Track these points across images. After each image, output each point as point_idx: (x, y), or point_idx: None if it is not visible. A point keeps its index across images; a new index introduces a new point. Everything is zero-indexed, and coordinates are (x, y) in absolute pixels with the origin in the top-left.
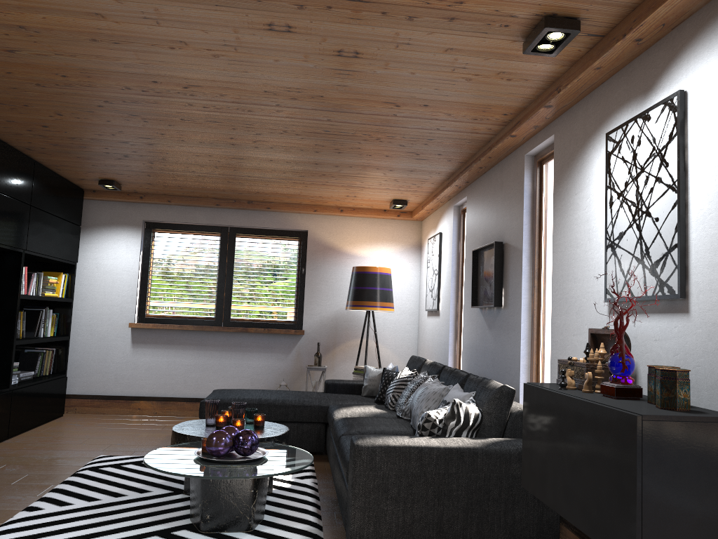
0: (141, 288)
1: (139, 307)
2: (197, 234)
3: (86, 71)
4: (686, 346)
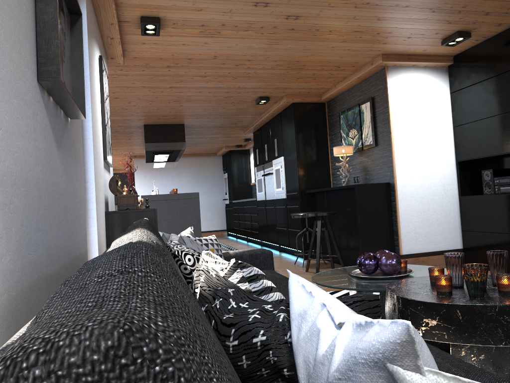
0: None
1: None
2: None
3: None
4: None
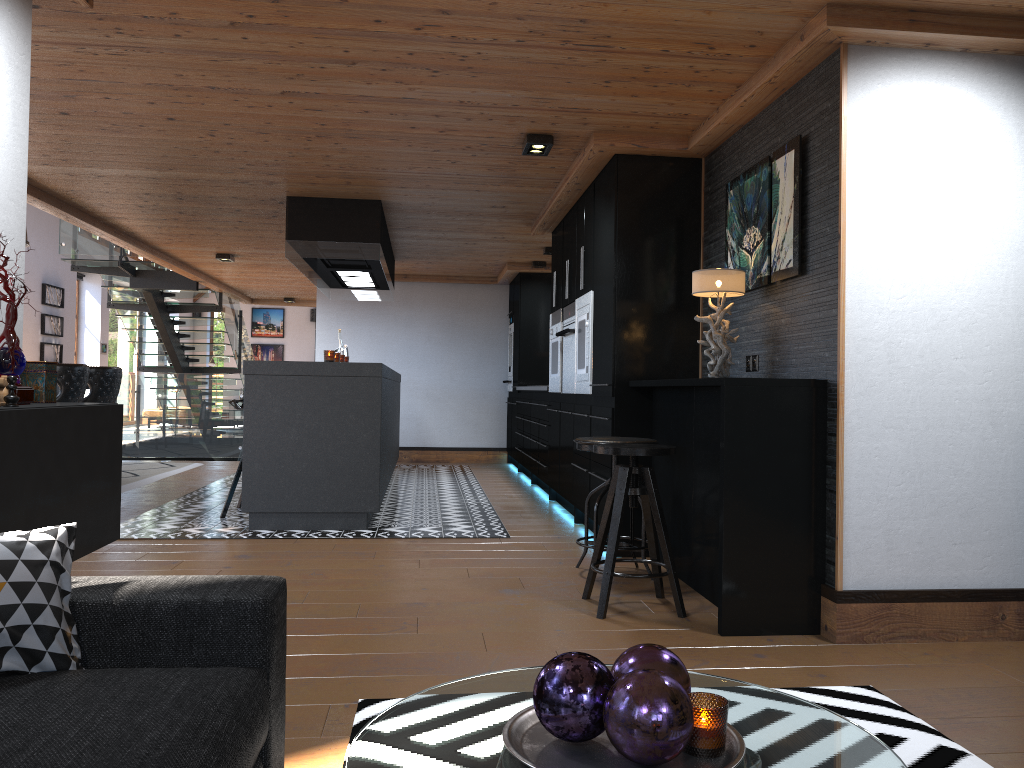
0: None
1: None
2: None
3: None
4: None
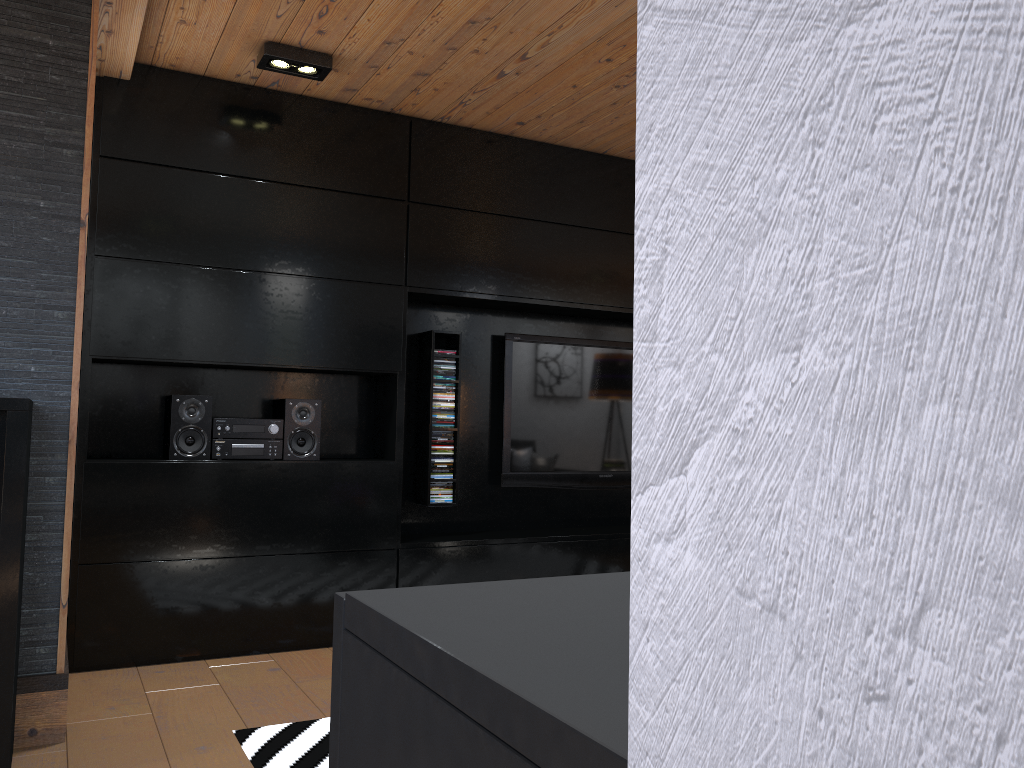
0: None
1: None
2: None
3: (606, 39)
4: None
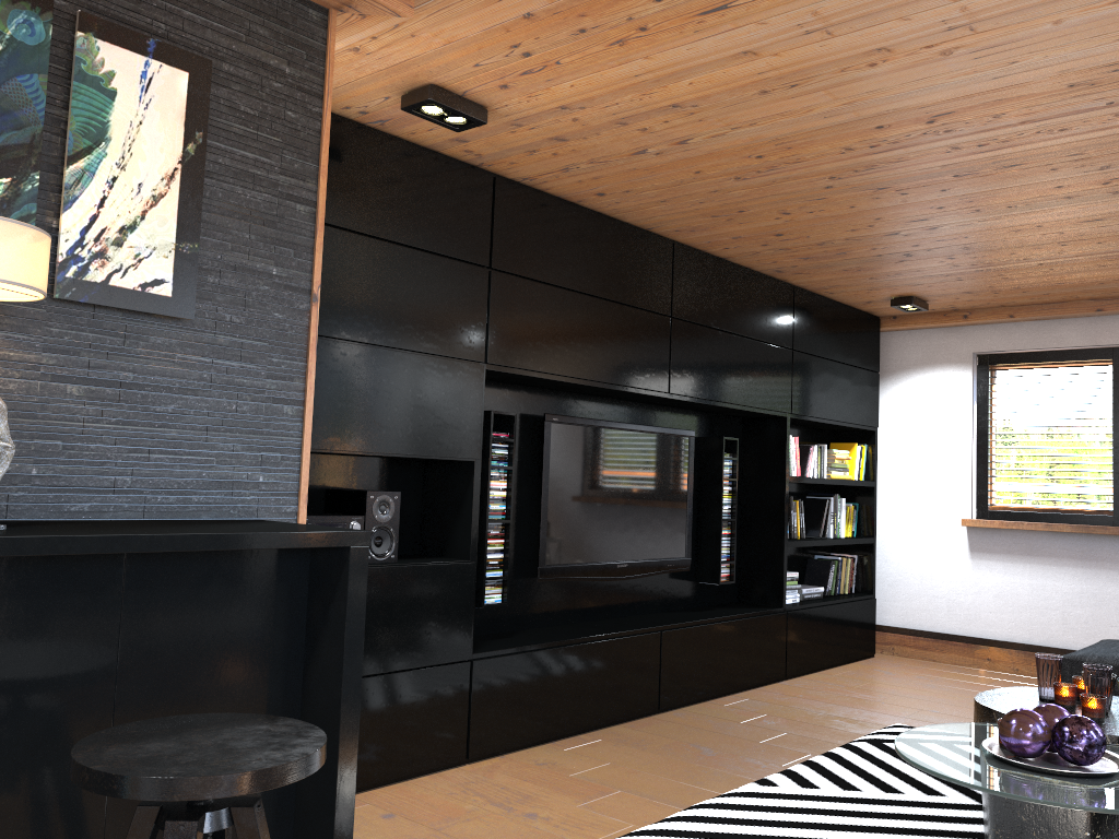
0: (978, 463)
1: (976, 494)
2: (1068, 365)
3: (780, 140)
4: None
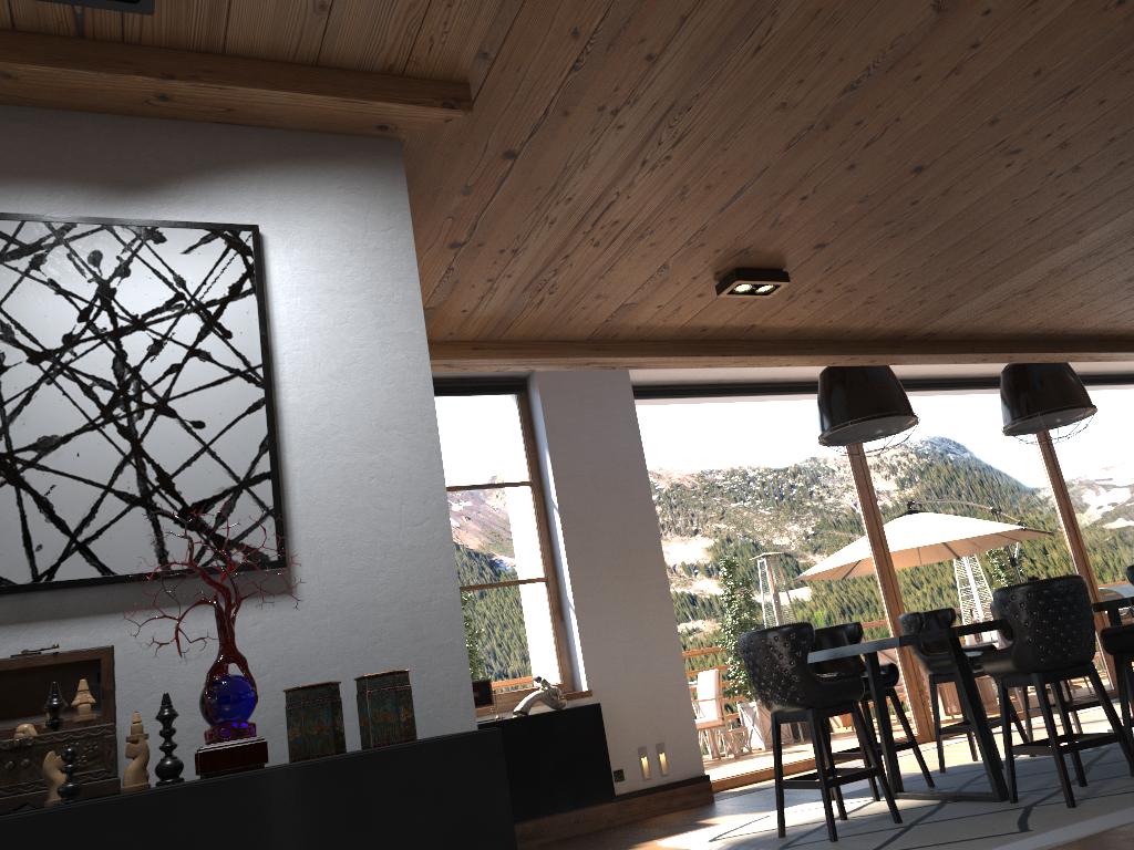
0: None
1: None
2: None
3: None
4: (290, 653)
